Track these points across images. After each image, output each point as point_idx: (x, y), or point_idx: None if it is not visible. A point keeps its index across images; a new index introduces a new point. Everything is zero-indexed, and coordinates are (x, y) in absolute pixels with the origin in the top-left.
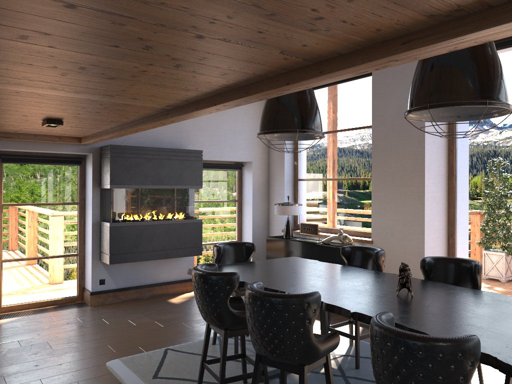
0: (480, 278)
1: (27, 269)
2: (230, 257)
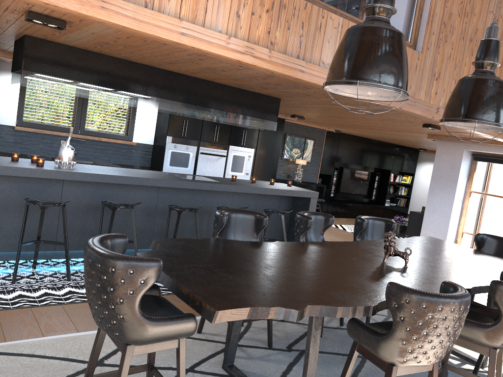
0: (493, 299)
1: None
2: (501, 251)
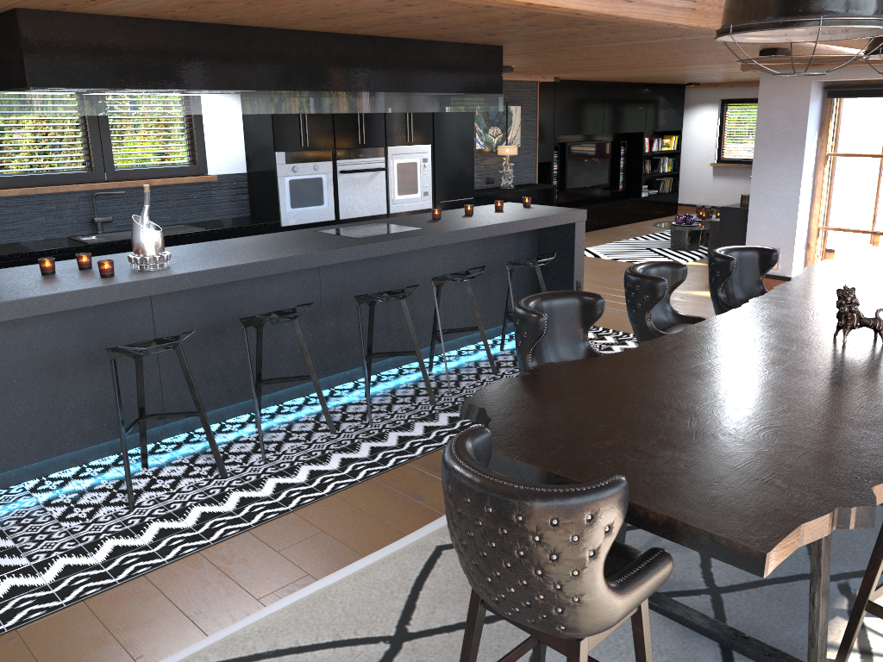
0: None
1: (849, 244)
2: None
